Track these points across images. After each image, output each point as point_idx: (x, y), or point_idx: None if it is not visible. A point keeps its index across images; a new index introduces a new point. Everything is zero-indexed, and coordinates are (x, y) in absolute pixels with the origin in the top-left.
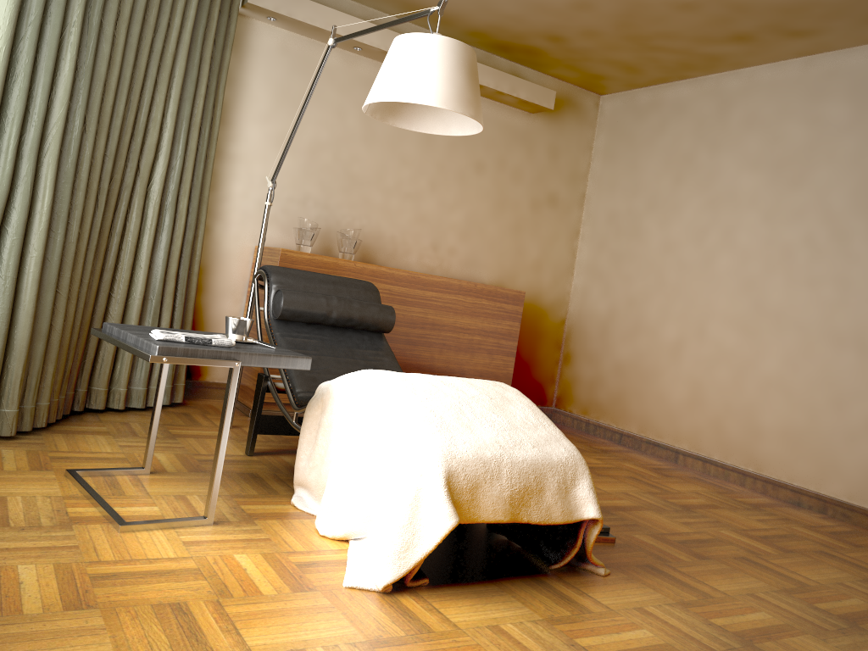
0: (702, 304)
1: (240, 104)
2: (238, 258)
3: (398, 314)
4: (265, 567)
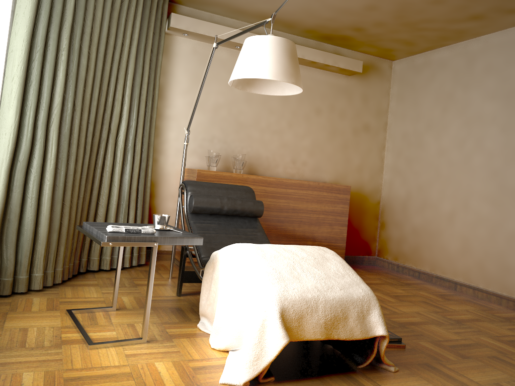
0: (465, 188)
1: (170, 86)
2: (174, 176)
3: (271, 204)
4: (172, 370)
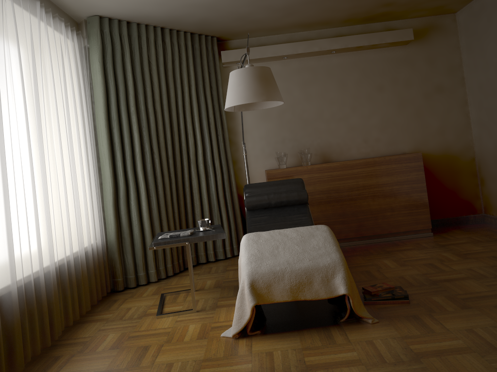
0: None
1: None
2: (259, 178)
3: (340, 186)
4: (197, 329)
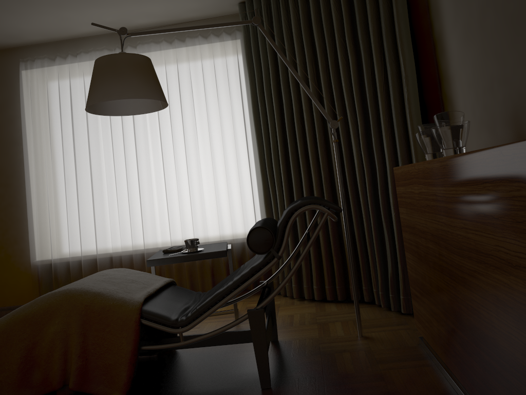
0: None
1: (444, 26)
2: None
3: (447, 232)
4: None
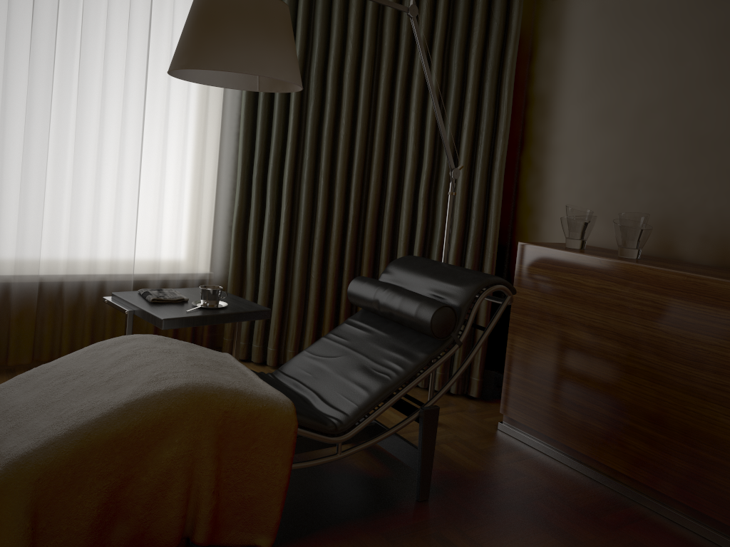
0: None
1: (560, 91)
2: None
3: (670, 340)
4: None
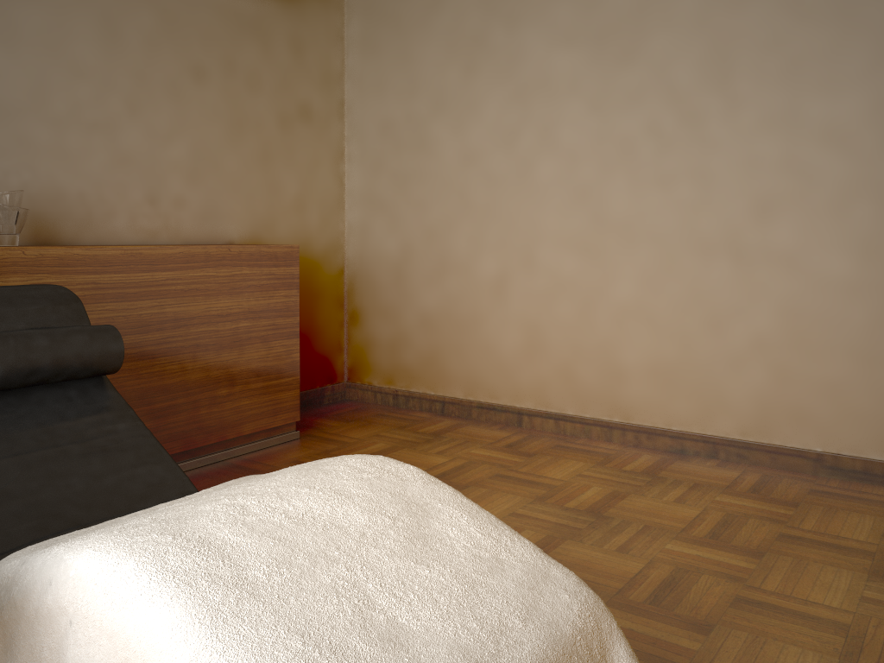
0: (525, 226)
1: None
2: None
3: (117, 316)
4: None
